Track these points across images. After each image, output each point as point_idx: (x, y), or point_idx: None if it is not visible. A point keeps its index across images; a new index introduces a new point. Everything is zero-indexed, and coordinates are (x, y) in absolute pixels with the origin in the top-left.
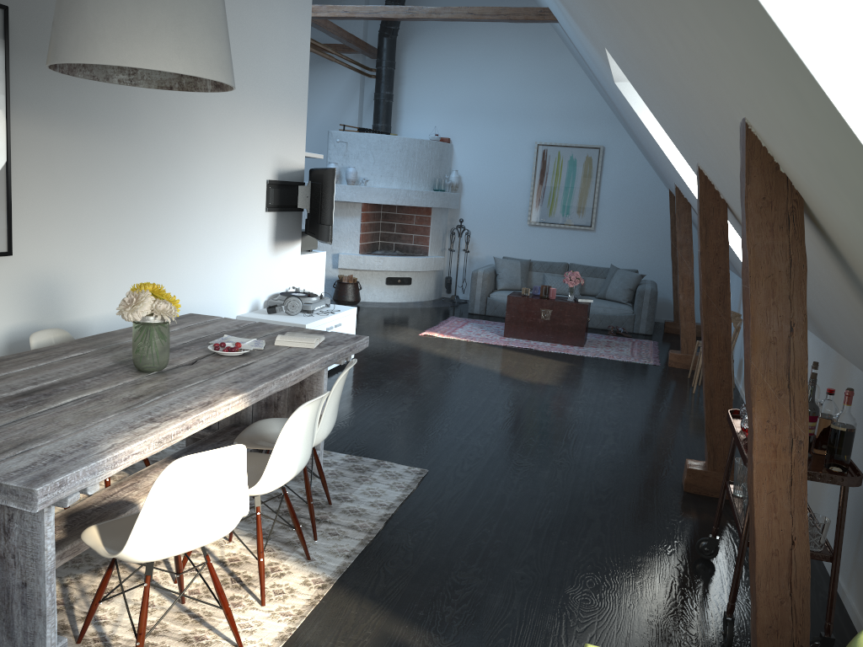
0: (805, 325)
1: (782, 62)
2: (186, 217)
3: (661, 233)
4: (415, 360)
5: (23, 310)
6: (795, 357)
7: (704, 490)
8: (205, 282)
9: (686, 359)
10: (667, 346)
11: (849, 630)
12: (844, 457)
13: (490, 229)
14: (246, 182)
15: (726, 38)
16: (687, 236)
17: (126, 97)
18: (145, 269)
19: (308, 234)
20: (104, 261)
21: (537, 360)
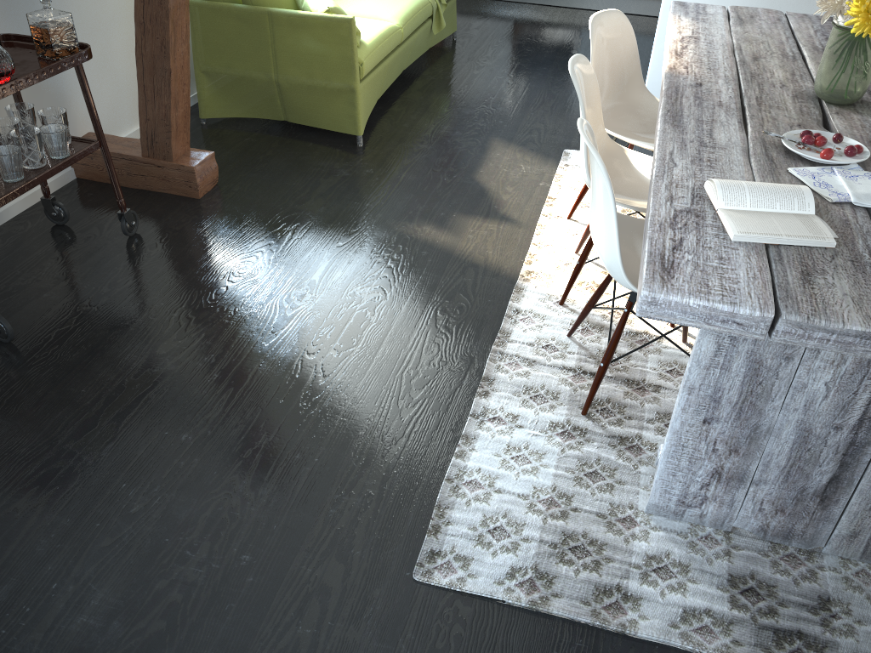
0: None
1: None
2: None
3: None
4: None
5: None
6: None
7: None
8: None
9: None
10: None
11: None
12: None
13: None
14: None
15: None
16: None
17: None
18: None
19: None
20: None
21: None
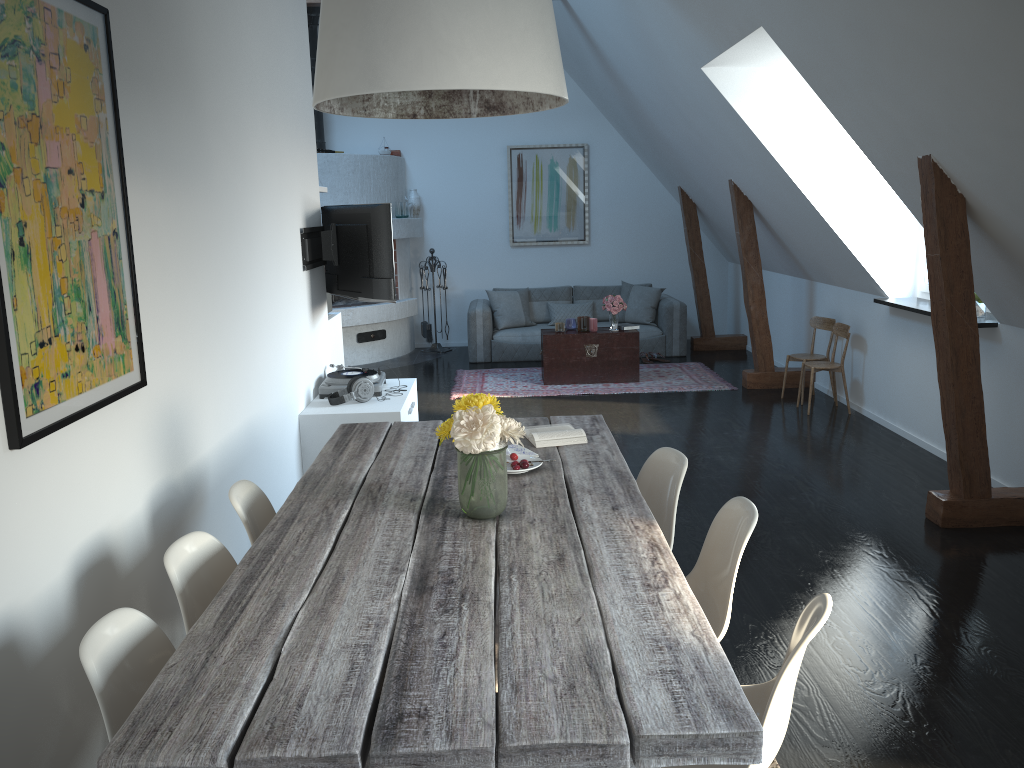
0: None
1: None
2: (255, 293)
3: (664, 239)
4: None
5: (157, 462)
6: None
7: (963, 522)
8: (275, 378)
9: (765, 377)
10: (717, 366)
11: None
12: None
13: (464, 257)
14: (288, 234)
15: None
16: (751, 238)
17: (200, 133)
18: (236, 373)
19: (341, 293)
20: (208, 371)
21: (614, 407)
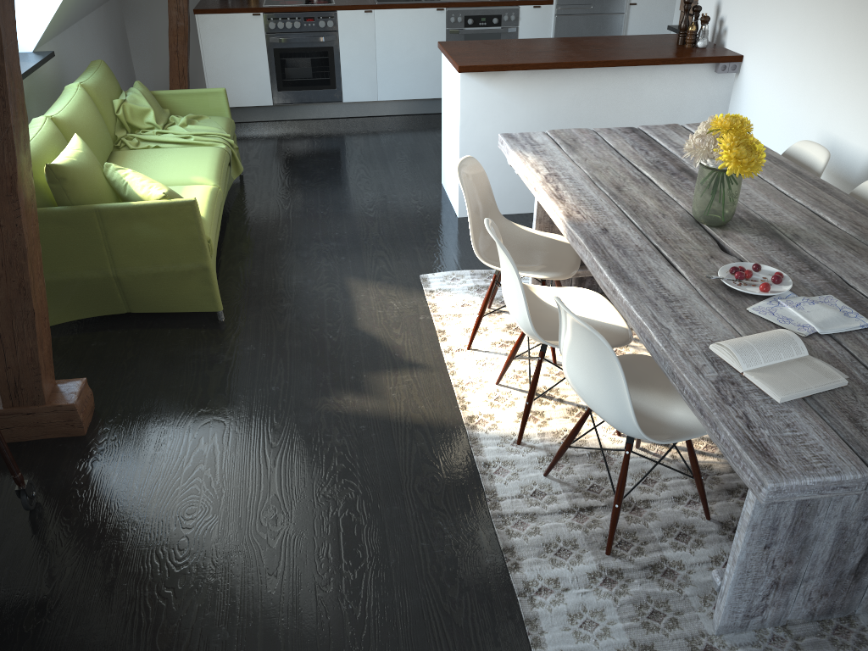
0: None
1: None
2: None
3: None
4: None
5: None
6: None
7: None
8: None
9: None
10: None
11: None
12: None
13: None
14: None
15: None
16: None
17: None
18: None
19: None
20: None
21: None
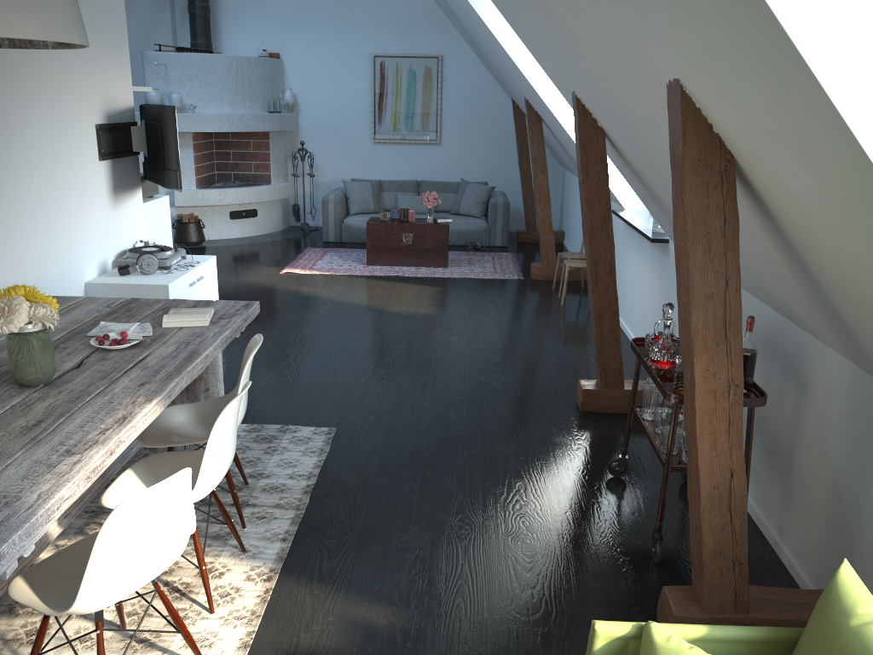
0: (738, 278)
1: (772, 55)
2: (12, 181)
3: (505, 142)
4: (284, 304)
5: None
6: (730, 309)
7: (599, 407)
8: (45, 251)
9: (548, 270)
10: (525, 257)
11: (750, 524)
12: (748, 379)
13: (333, 150)
14: (73, 130)
15: (689, 14)
16: (540, 149)
17: None
18: None
19: (150, 180)
20: None
21: (407, 288)
